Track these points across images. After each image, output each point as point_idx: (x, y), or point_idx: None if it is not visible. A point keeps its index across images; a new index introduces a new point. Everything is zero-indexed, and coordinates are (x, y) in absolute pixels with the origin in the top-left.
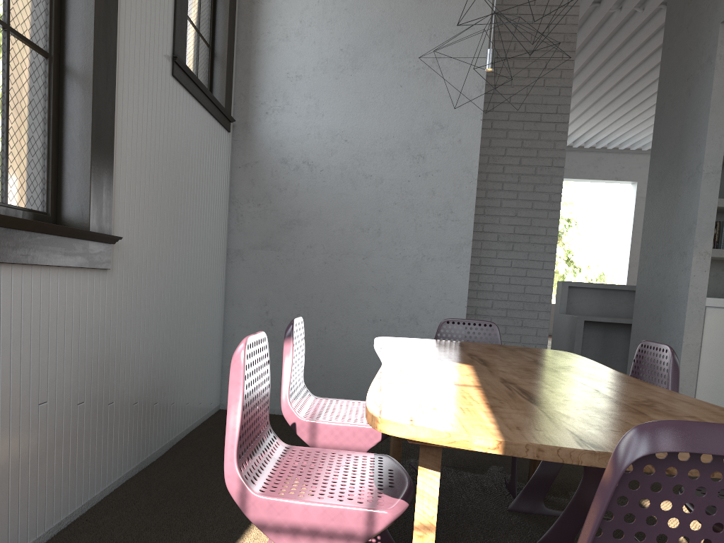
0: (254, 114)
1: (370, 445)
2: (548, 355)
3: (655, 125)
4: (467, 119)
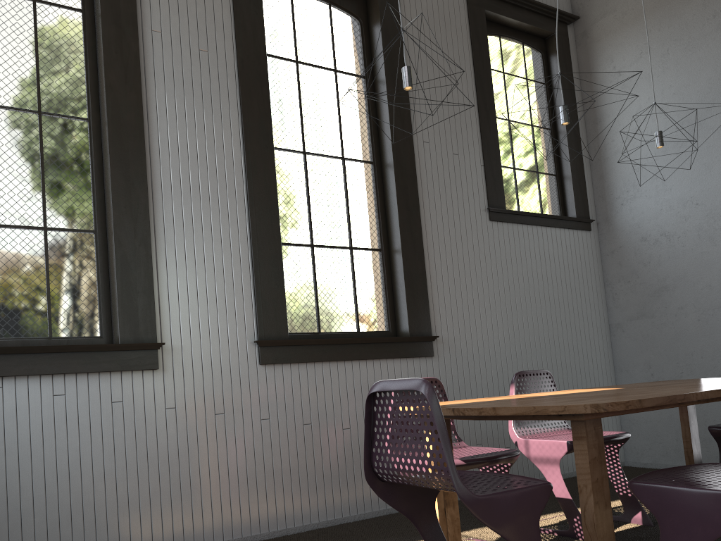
0: (611, 209)
1: (561, 454)
2: None
3: None
4: None
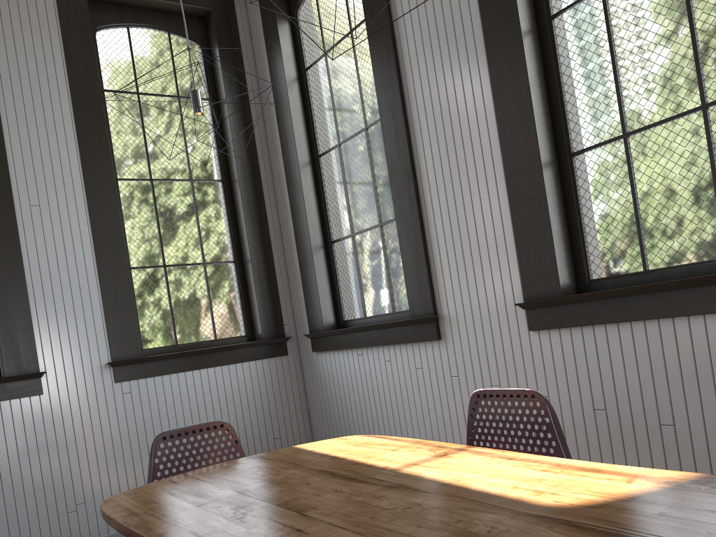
0: None
1: None
2: None
3: None
4: None
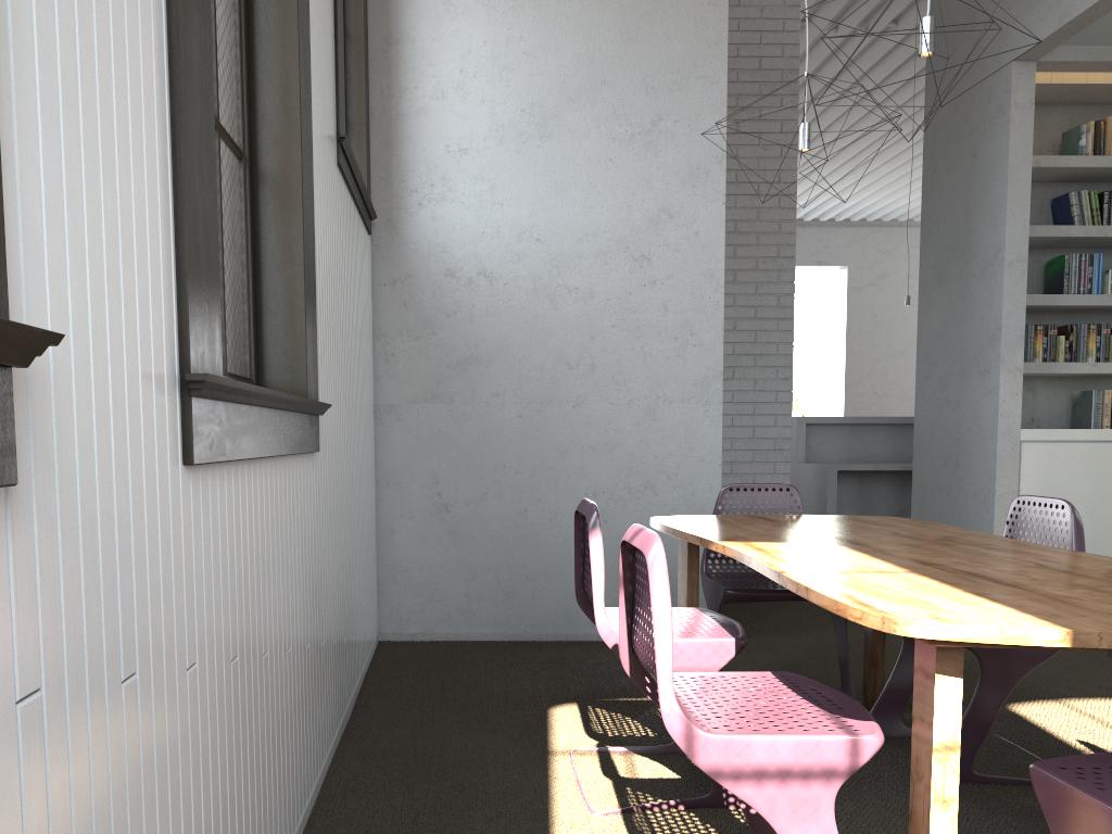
0: (401, 207)
1: (721, 663)
2: (892, 524)
3: (923, 197)
4: (705, 203)
